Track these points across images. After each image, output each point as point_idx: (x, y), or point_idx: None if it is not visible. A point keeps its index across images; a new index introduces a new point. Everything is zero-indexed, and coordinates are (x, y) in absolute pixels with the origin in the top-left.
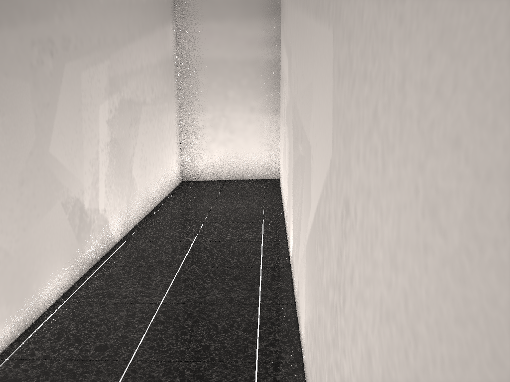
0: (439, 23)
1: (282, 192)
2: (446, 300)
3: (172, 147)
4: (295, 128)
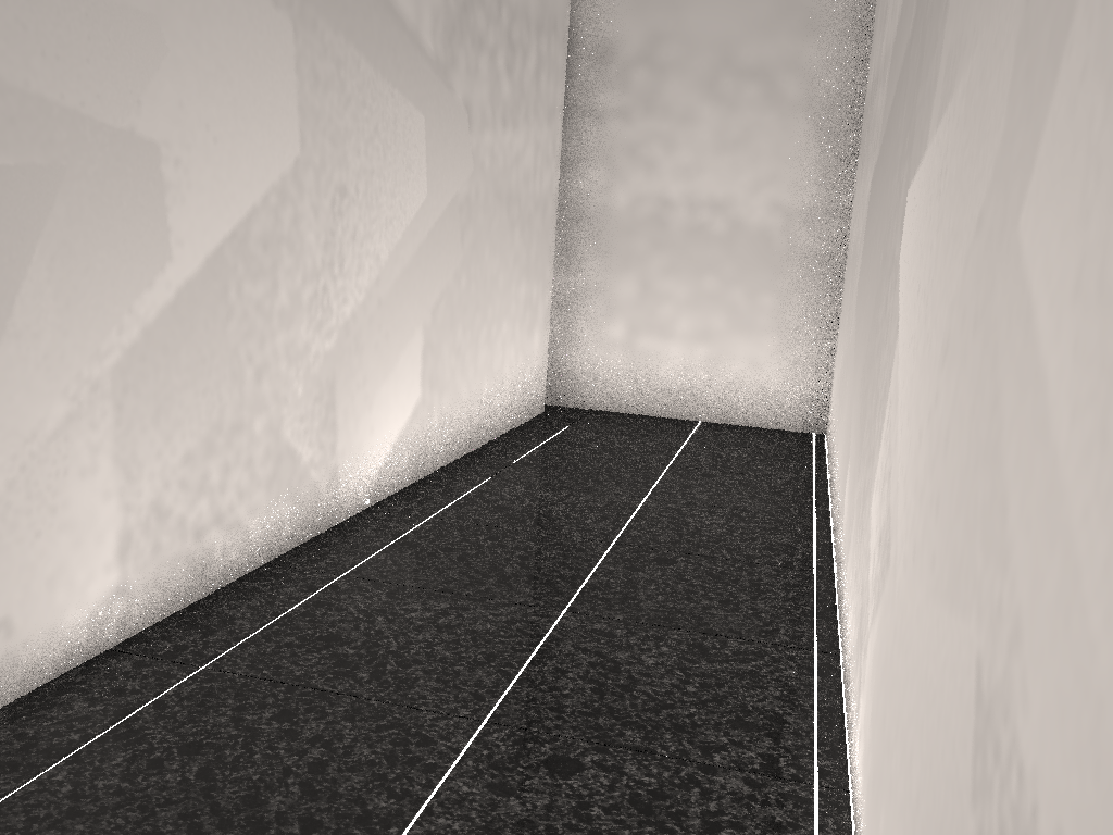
0: (409, 109)
1: None
2: (414, 190)
3: None
4: None
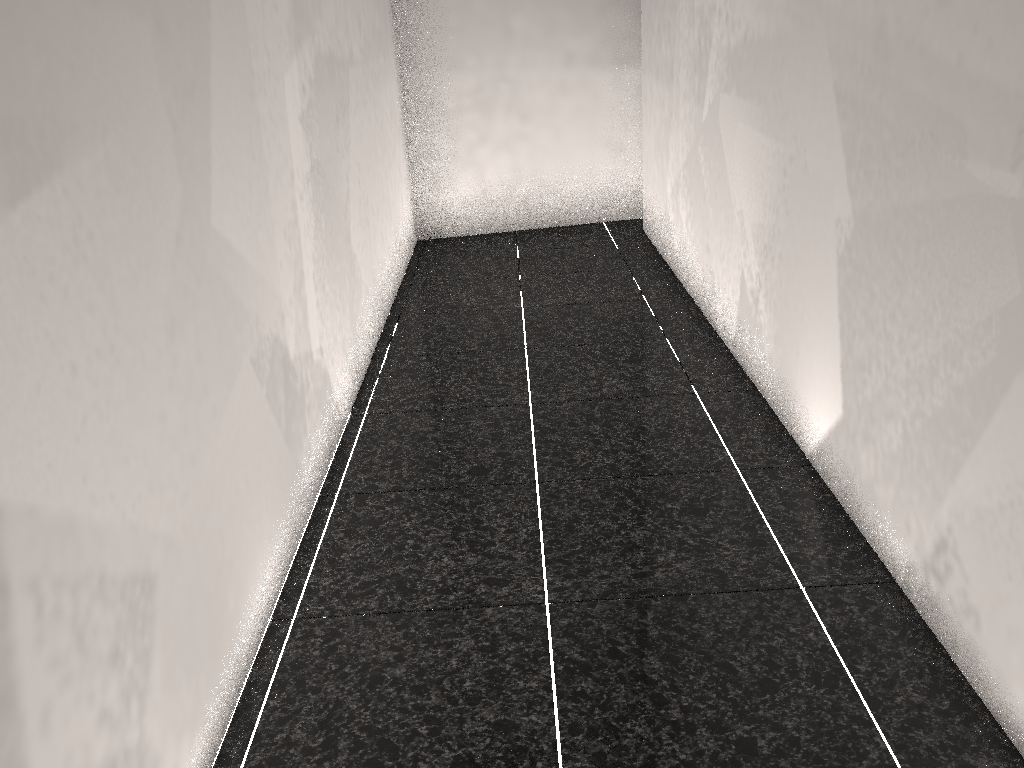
0: None
1: (673, 257)
2: None
3: (398, 164)
4: (894, 110)
